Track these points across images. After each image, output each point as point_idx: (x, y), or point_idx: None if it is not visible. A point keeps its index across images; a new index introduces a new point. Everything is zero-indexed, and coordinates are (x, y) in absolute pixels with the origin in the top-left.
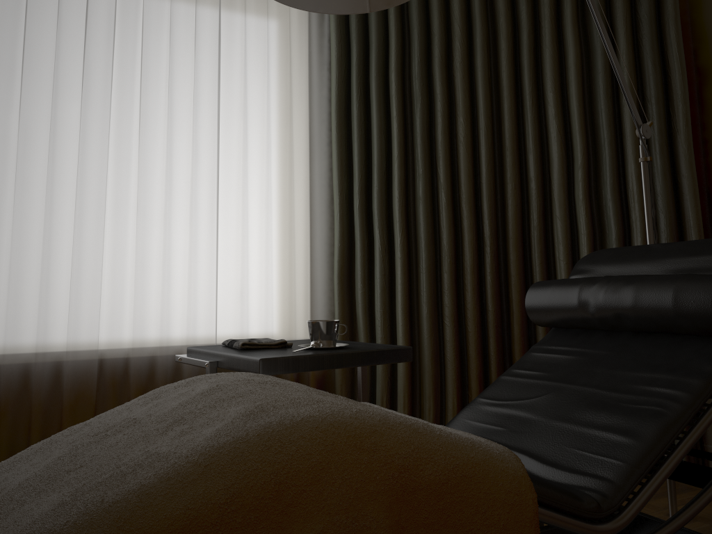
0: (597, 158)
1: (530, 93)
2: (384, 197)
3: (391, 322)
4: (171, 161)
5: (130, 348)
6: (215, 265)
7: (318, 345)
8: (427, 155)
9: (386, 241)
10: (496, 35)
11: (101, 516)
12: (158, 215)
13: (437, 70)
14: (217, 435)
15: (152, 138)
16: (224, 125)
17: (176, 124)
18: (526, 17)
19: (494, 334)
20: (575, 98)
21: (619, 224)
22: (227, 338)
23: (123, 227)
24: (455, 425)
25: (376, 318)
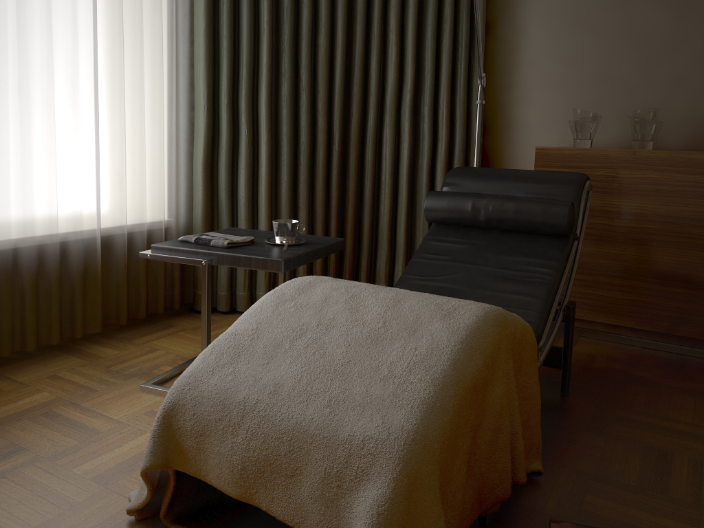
0: (419, 83)
1: (379, 21)
2: (252, 95)
3: (252, 206)
4: (52, 40)
5: (19, 240)
6: (98, 153)
7: (290, 242)
8: (293, 62)
9: (252, 135)
10: None
11: (444, 385)
12: (38, 99)
13: None
14: (452, 330)
15: (30, 11)
16: (98, 2)
17: None
18: None
19: (335, 215)
20: (412, 32)
21: (431, 136)
22: (105, 224)
23: (6, 112)
24: None
25: (240, 203)
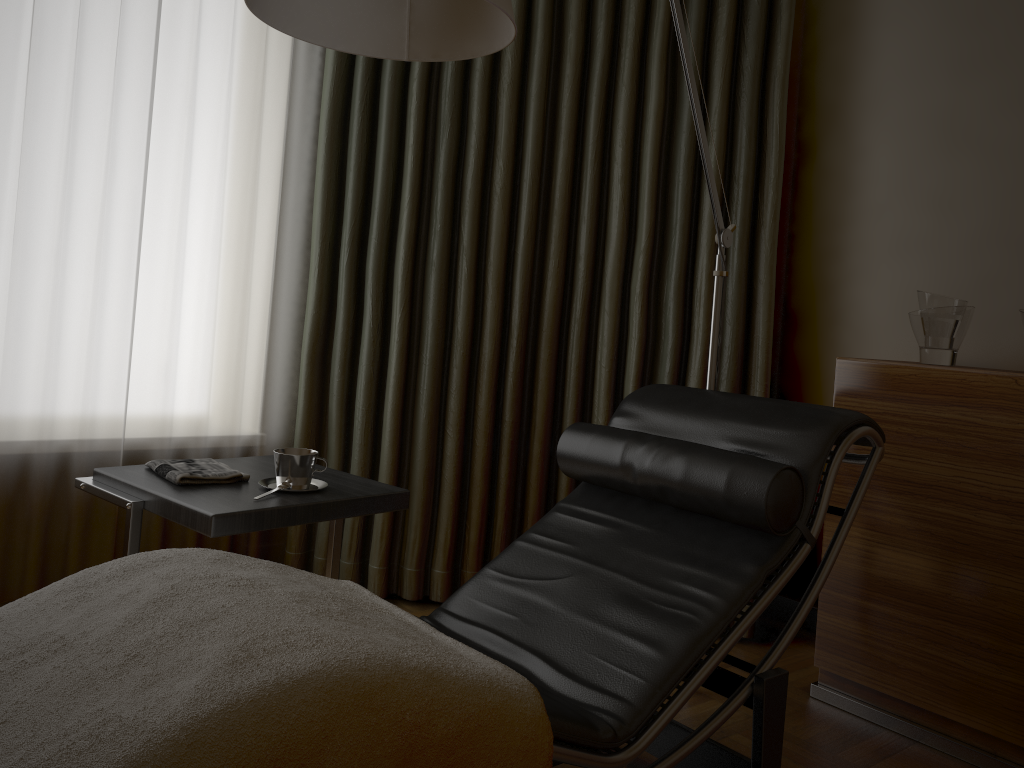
0: (665, 241)
1: (595, 143)
2: (384, 255)
3: (376, 425)
4: (72, 172)
5: None
6: (131, 329)
7: (288, 486)
8: (449, 206)
9: (380, 316)
10: (561, 52)
11: None
12: (46, 251)
13: (477, 89)
14: (199, 698)
15: (44, 134)
16: (158, 122)
17: (84, 115)
18: (603, 37)
19: (508, 451)
20: (649, 160)
21: (678, 331)
22: (139, 432)
23: None
24: (456, 604)
25: (356, 418)
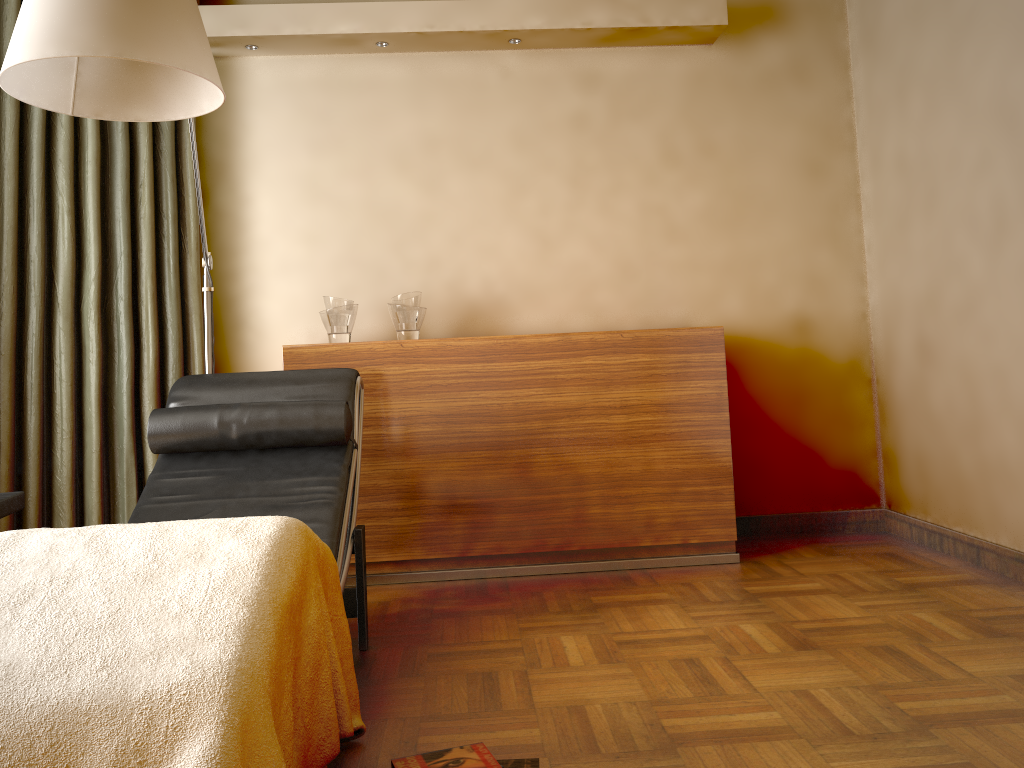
0: (109, 268)
1: (41, 180)
2: None
3: None
4: None
5: None
6: None
7: None
8: None
9: None
10: None
11: (260, 603)
12: None
13: None
14: (253, 544)
15: None
16: None
17: None
18: None
19: None
20: (94, 198)
21: (132, 342)
22: None
23: None
24: None
25: None
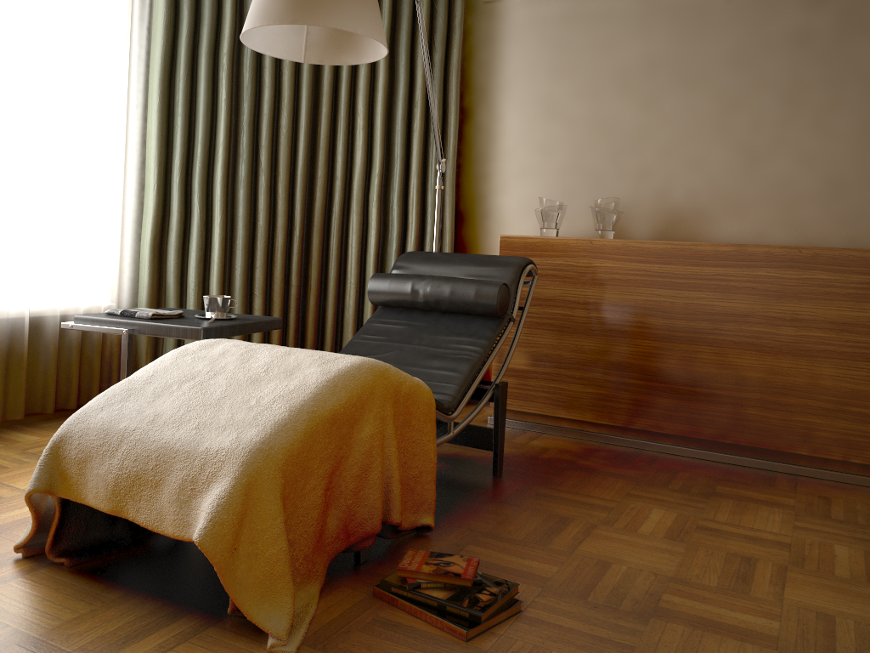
0: (389, 168)
1: (346, 104)
2: (206, 175)
3: (203, 292)
4: None
5: None
6: (32, 228)
7: (220, 316)
8: (252, 142)
9: (205, 217)
10: None
11: (300, 411)
12: None
13: (269, 64)
14: (324, 373)
15: None
16: (42, 75)
17: None
18: None
19: (295, 304)
20: (380, 116)
21: (400, 224)
22: (35, 303)
23: None
24: None
25: (190, 288)
